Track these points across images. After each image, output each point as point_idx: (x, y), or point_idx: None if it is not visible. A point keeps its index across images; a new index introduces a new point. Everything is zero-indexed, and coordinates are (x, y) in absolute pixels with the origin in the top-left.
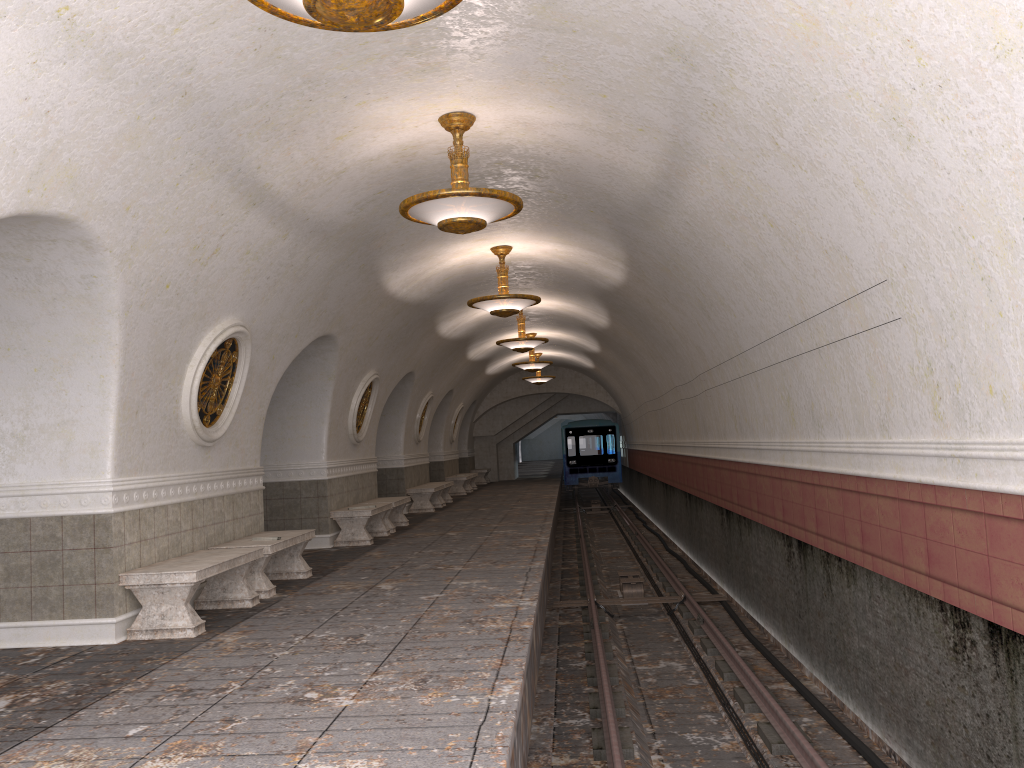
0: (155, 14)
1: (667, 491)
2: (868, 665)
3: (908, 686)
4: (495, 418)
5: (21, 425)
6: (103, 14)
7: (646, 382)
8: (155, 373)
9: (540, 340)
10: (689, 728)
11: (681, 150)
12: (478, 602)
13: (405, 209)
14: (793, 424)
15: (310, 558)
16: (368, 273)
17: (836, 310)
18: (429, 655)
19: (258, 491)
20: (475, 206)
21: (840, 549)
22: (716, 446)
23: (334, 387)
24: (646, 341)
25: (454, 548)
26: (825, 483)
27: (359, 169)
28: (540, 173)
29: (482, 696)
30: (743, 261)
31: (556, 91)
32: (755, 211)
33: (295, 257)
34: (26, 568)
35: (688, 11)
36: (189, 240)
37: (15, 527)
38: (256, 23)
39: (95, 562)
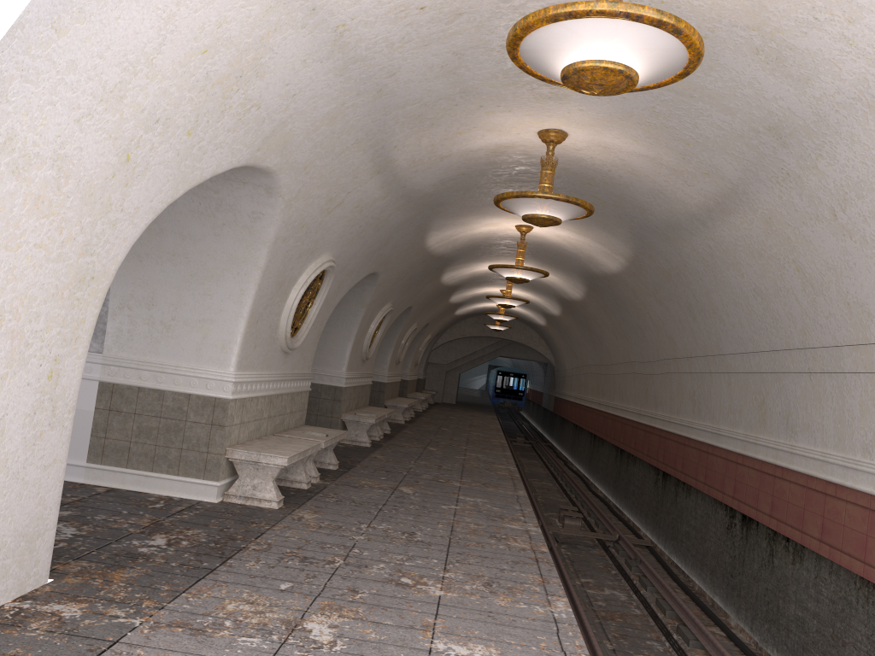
0: (393, 35)
1: (595, 441)
2: (802, 630)
3: (843, 655)
4: (449, 350)
5: (169, 316)
6: (362, 31)
7: (597, 349)
8: (274, 292)
9: (523, 301)
10: (641, 651)
11: (736, 196)
12: (492, 520)
13: (501, 200)
14: (762, 423)
15: None
16: (420, 230)
17: (840, 349)
18: (480, 562)
19: (306, 392)
20: (559, 208)
21: (794, 533)
22: (666, 420)
23: (364, 313)
24: (613, 319)
25: (442, 463)
26: (788, 478)
27: (458, 156)
28: (593, 182)
29: (544, 607)
30: (753, 288)
31: (647, 131)
32: (786, 256)
33: (383, 213)
34: (154, 430)
35: (804, 107)
36: (328, 194)
37: (151, 396)
38: (453, 49)
39: (210, 435)
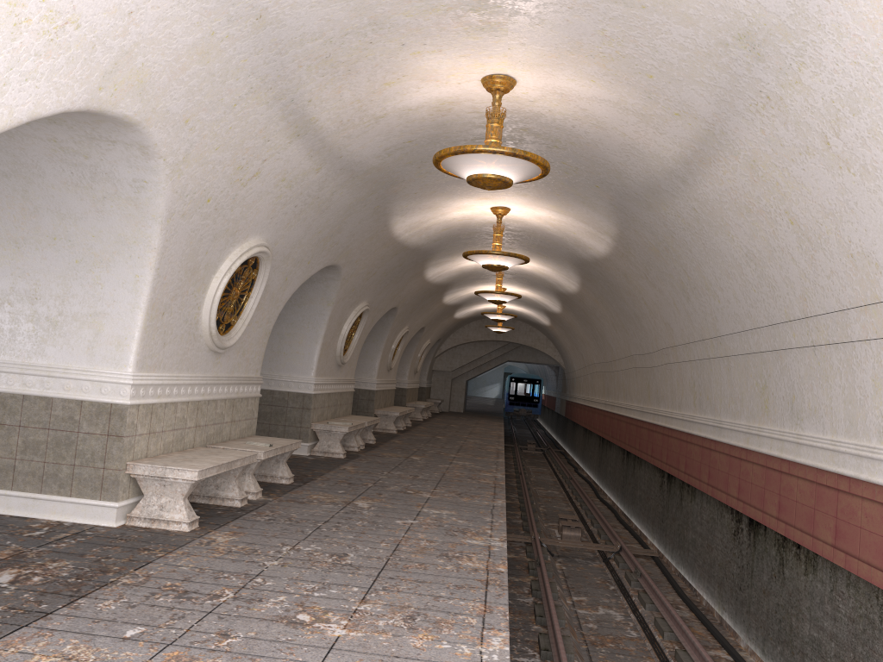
0: None
1: (603, 445)
2: (818, 654)
3: None
4: (454, 356)
5: (56, 311)
6: None
7: (600, 346)
8: (184, 280)
9: (514, 296)
10: None
11: (713, 139)
12: (451, 535)
13: (439, 159)
14: (765, 411)
15: (290, 463)
16: (380, 214)
17: (847, 313)
18: (413, 588)
19: (255, 398)
20: (507, 165)
21: (805, 539)
22: (668, 415)
23: (331, 312)
24: (611, 310)
25: (420, 473)
26: (796, 473)
27: (397, 117)
28: (559, 144)
29: (473, 647)
30: (745, 252)
31: (603, 66)
32: (777, 207)
33: (322, 190)
34: (42, 444)
35: None
36: (235, 160)
37: (37, 404)
38: None
39: (106, 448)
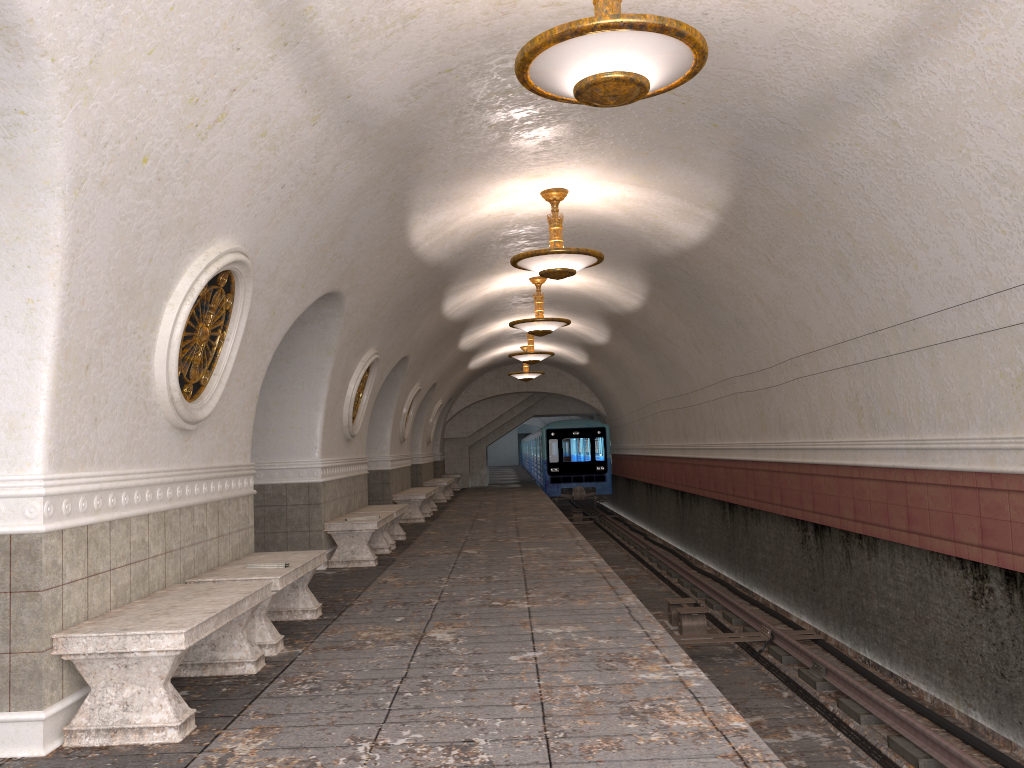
0: None
1: (684, 501)
2: None
3: None
4: (469, 418)
5: None
6: None
7: (668, 376)
8: (118, 307)
9: (562, 321)
10: None
11: None
12: (609, 669)
13: (530, 57)
14: None
15: None
16: (396, 209)
17: None
18: None
19: (248, 497)
20: (646, 52)
21: None
22: (808, 447)
23: (333, 365)
24: (694, 324)
25: (491, 572)
26: None
27: (435, 17)
28: None
29: None
30: (993, 173)
31: None
32: None
33: (321, 161)
34: None
35: None
36: (184, 83)
37: None
38: None
39: (11, 616)
